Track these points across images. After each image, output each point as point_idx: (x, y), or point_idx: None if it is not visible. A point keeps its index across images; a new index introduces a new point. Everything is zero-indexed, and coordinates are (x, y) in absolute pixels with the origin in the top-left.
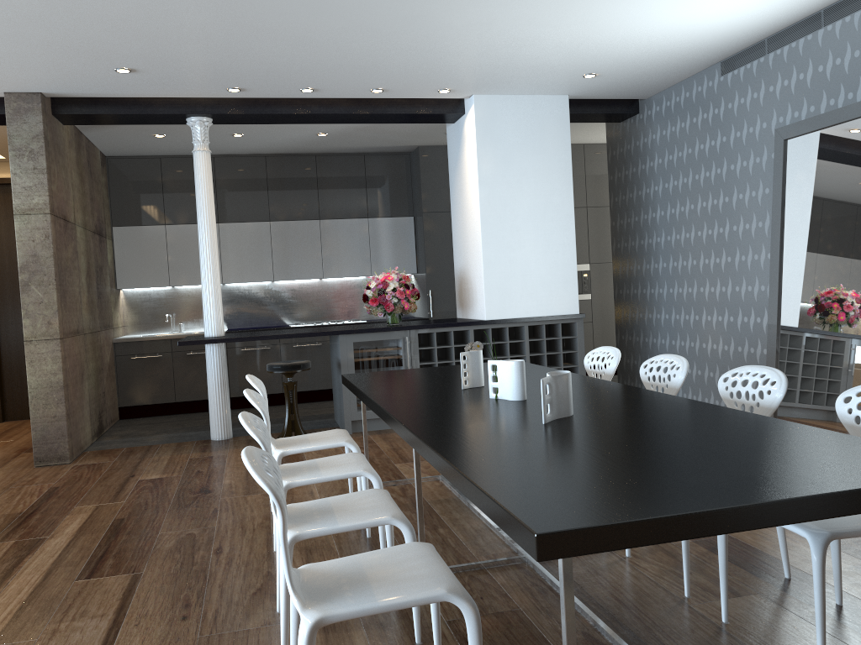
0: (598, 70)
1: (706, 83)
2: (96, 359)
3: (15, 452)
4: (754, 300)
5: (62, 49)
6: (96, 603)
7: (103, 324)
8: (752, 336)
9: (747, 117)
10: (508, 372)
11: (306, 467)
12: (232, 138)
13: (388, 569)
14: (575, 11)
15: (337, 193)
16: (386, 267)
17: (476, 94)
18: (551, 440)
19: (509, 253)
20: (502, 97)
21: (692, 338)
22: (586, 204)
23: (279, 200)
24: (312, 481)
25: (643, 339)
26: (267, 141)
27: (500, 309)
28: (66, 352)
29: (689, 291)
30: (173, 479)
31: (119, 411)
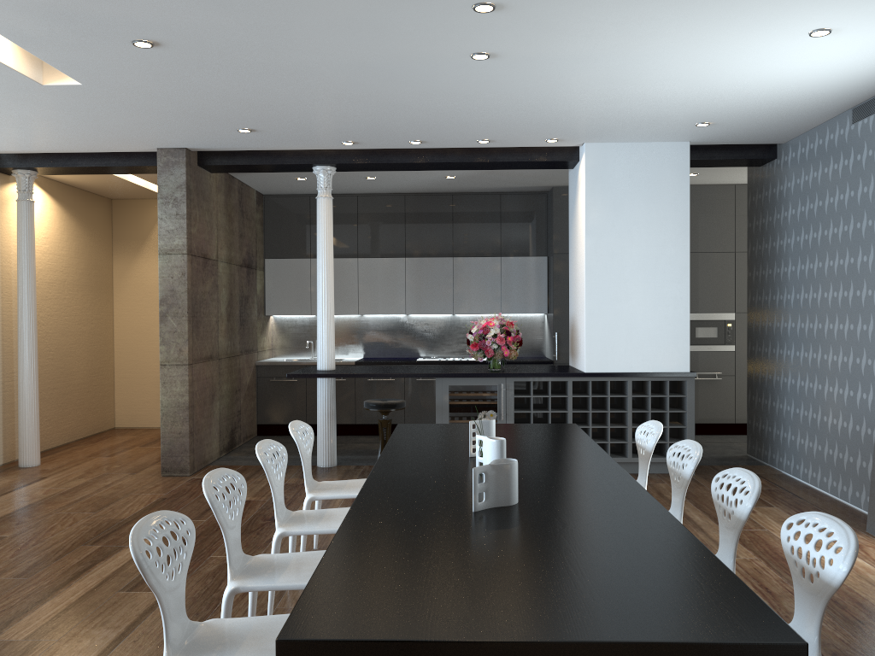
0: (709, 120)
1: (838, 131)
2: (232, 381)
3: (157, 459)
4: (873, 375)
5: (187, 116)
6: (119, 615)
7: (244, 349)
8: (870, 415)
9: (874, 171)
10: (489, 449)
11: (313, 516)
12: (367, 180)
13: (266, 636)
14: (650, 70)
15: (471, 231)
16: (516, 306)
17: (587, 142)
18: (448, 533)
19: (615, 305)
20: (615, 145)
21: (814, 408)
22: (734, 249)
23: (415, 237)
24: (304, 532)
25: (771, 403)
26: (401, 183)
27: (601, 362)
28: (194, 376)
29: (813, 356)
30: (258, 503)
31: (257, 427)
